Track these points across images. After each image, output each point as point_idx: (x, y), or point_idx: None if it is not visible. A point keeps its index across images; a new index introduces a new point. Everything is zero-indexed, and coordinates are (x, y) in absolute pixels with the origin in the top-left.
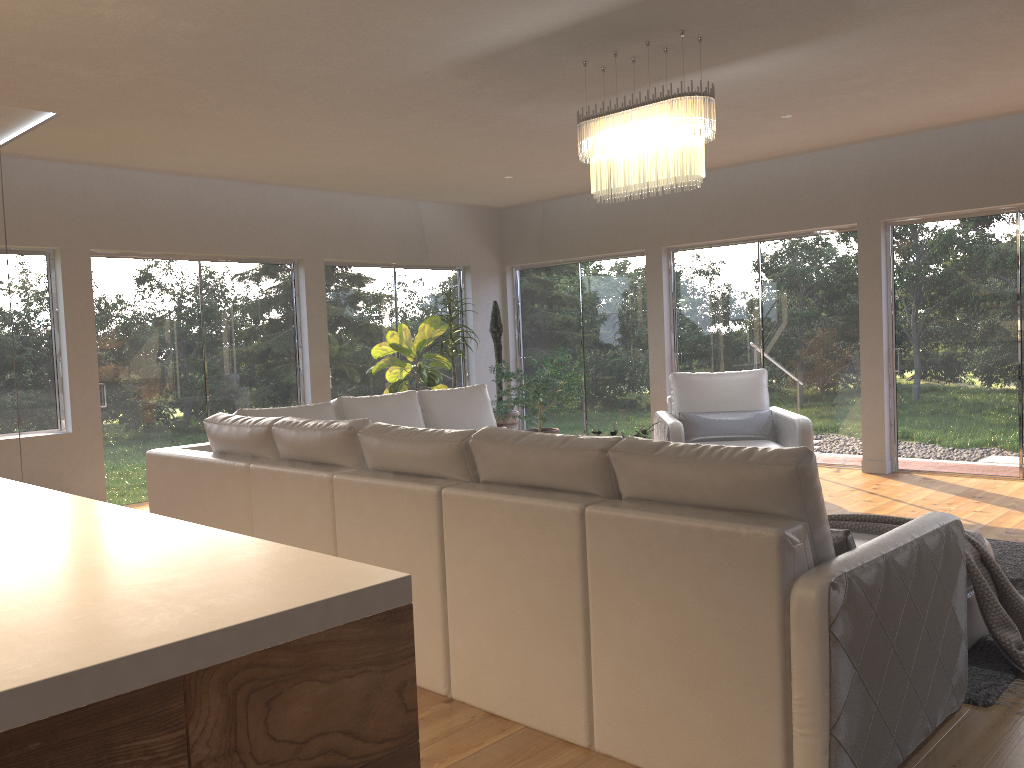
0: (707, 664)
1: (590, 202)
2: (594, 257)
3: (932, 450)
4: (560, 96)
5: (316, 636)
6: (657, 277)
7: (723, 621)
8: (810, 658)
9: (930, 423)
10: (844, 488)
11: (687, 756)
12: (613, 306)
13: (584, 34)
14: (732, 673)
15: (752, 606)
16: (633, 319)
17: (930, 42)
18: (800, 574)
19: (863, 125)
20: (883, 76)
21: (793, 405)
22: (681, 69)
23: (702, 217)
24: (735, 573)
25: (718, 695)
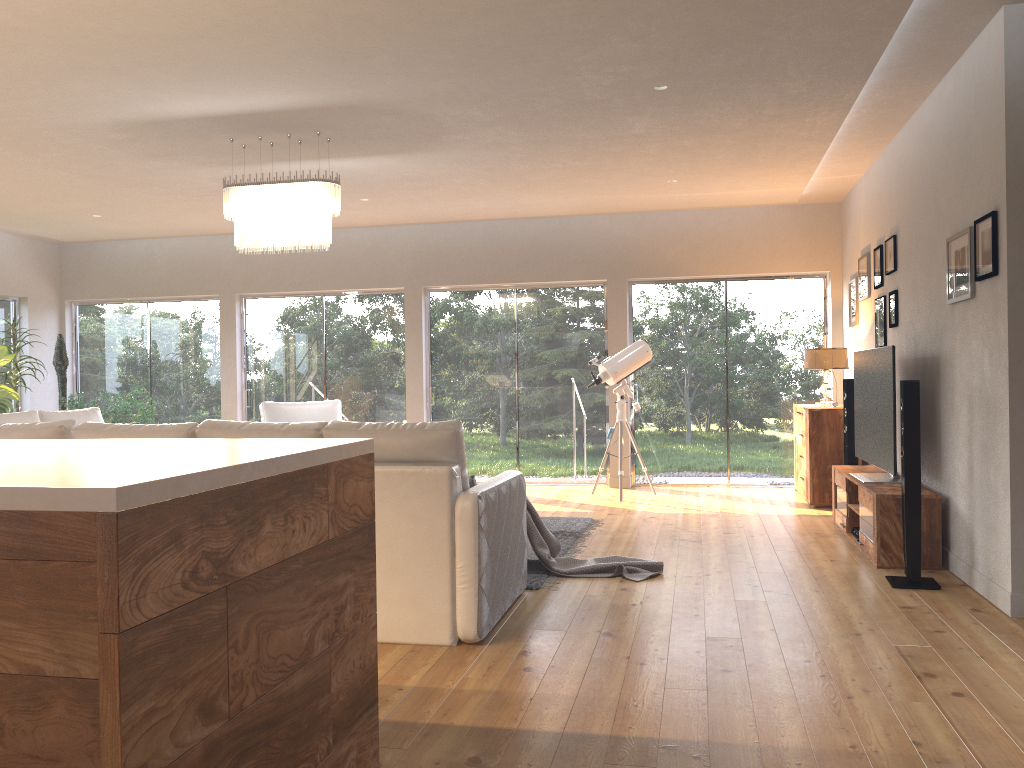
0: (402, 558)
1: (163, 246)
2: (165, 298)
3: None
4: (194, 159)
5: (353, 458)
6: (231, 320)
7: (413, 528)
8: (468, 540)
9: None
10: None
11: (386, 622)
12: (184, 345)
13: (244, 121)
14: (419, 560)
15: (432, 515)
16: (204, 357)
17: (477, 167)
18: (458, 494)
19: (416, 213)
20: (441, 183)
21: None
22: (304, 156)
23: (275, 271)
24: (421, 496)
25: (409, 576)
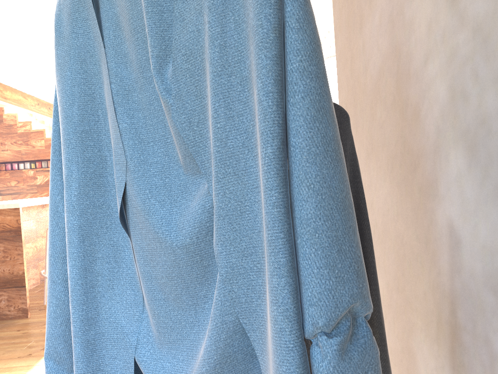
0: None
1: None
2: None
3: None
4: None
5: (1, 209)
6: None
7: None
8: None
9: None
10: None
11: None
12: None
13: None
14: None
15: None
16: None
17: None
18: None
19: None
20: None
21: None
22: None
23: None
24: None
25: None
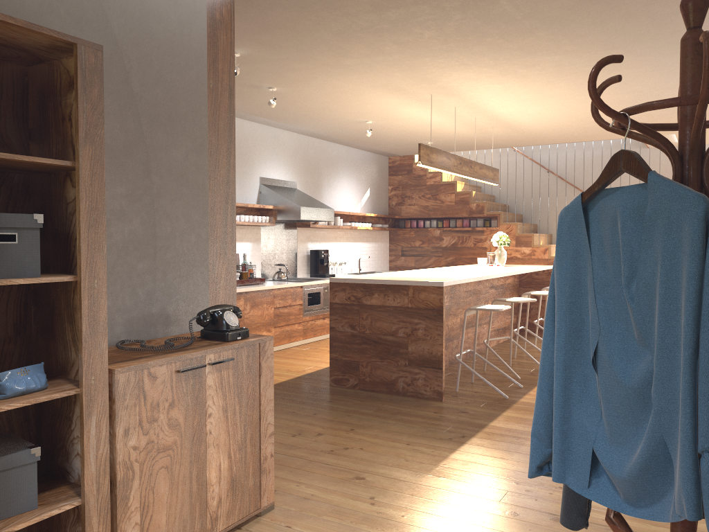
0: None
1: None
2: None
3: None
4: None
5: (426, 286)
6: None
7: None
8: None
9: None
10: None
11: None
12: None
13: None
14: None
15: None
16: None
17: None
18: None
19: None
20: None
21: None
22: None
23: None
24: None
25: None
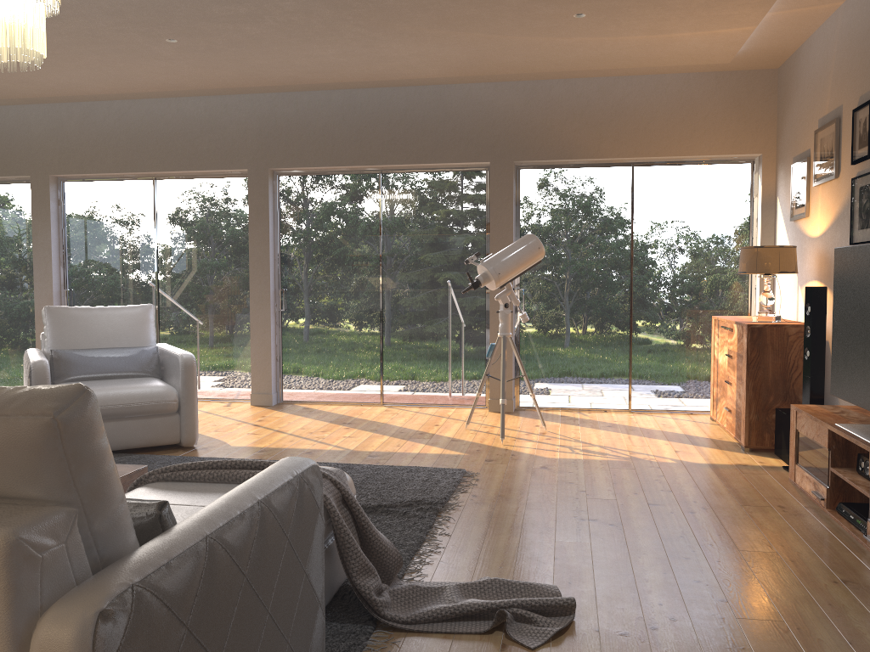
0: None
1: None
2: None
3: (312, 382)
4: None
5: None
6: (44, 207)
7: None
8: None
9: (310, 358)
10: (232, 422)
11: None
12: None
13: None
14: None
15: None
16: (17, 251)
17: None
18: (57, 598)
19: (251, 69)
20: (264, 9)
21: (188, 342)
22: None
23: (95, 148)
24: None
25: None
